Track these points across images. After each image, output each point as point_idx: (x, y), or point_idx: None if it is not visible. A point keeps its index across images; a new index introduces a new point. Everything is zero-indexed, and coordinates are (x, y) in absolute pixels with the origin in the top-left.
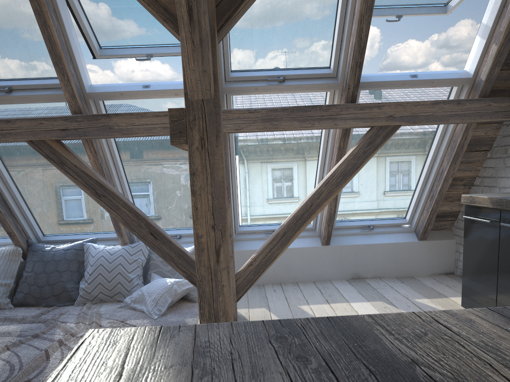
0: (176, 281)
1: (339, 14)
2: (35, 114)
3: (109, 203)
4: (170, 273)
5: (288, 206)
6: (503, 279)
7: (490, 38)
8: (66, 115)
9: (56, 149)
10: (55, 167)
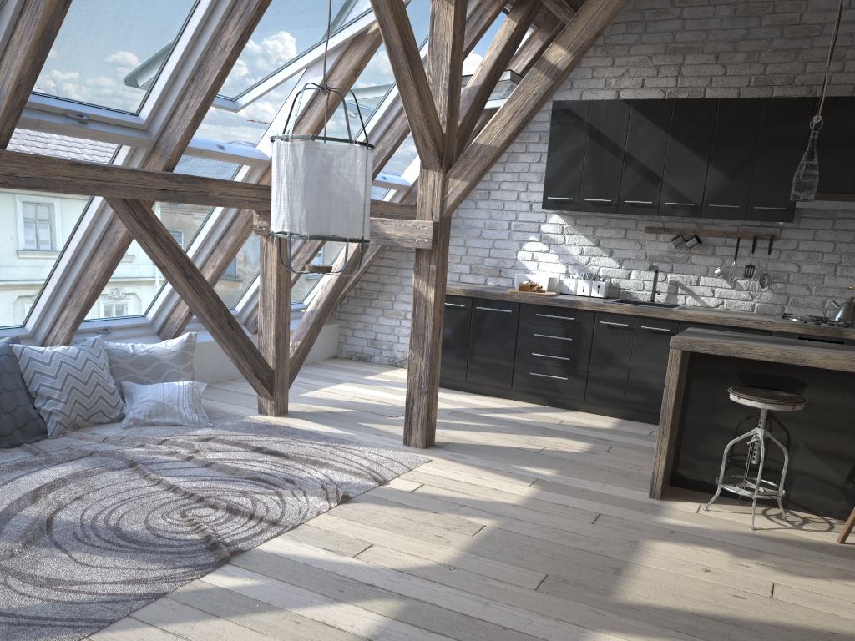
0: (190, 383)
1: (375, 121)
2: (69, 151)
3: (195, 286)
4: (150, 377)
5: (230, 289)
6: (475, 346)
7: None
8: (105, 158)
9: (149, 214)
10: (27, 225)
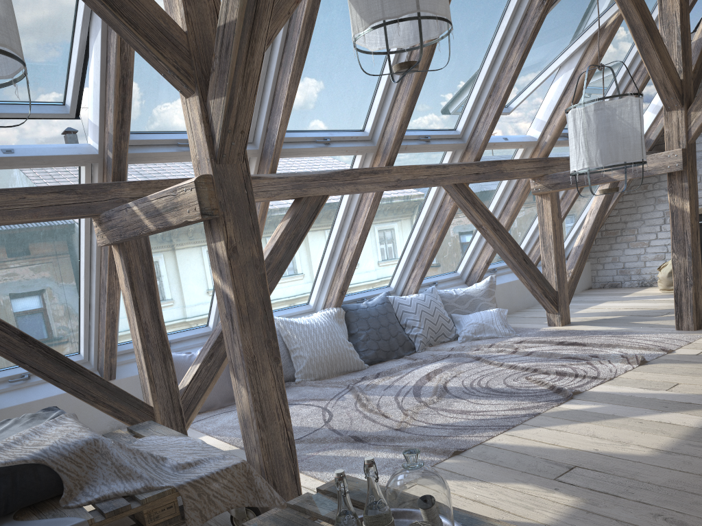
0: (497, 309)
1: (611, 93)
2: (417, 163)
3: (501, 235)
4: (468, 310)
5: None
6: None
7: (658, 113)
8: (436, 163)
9: (470, 191)
10: (394, 216)
